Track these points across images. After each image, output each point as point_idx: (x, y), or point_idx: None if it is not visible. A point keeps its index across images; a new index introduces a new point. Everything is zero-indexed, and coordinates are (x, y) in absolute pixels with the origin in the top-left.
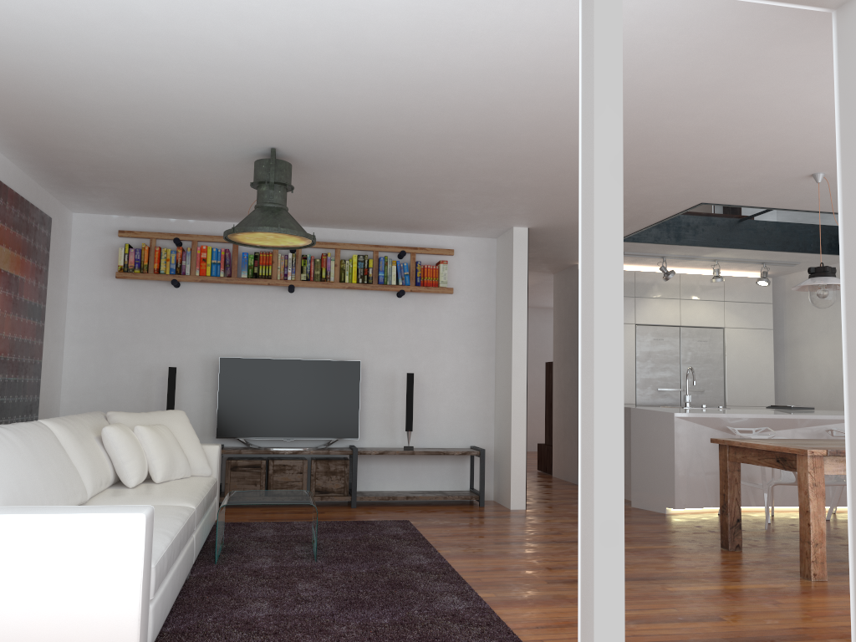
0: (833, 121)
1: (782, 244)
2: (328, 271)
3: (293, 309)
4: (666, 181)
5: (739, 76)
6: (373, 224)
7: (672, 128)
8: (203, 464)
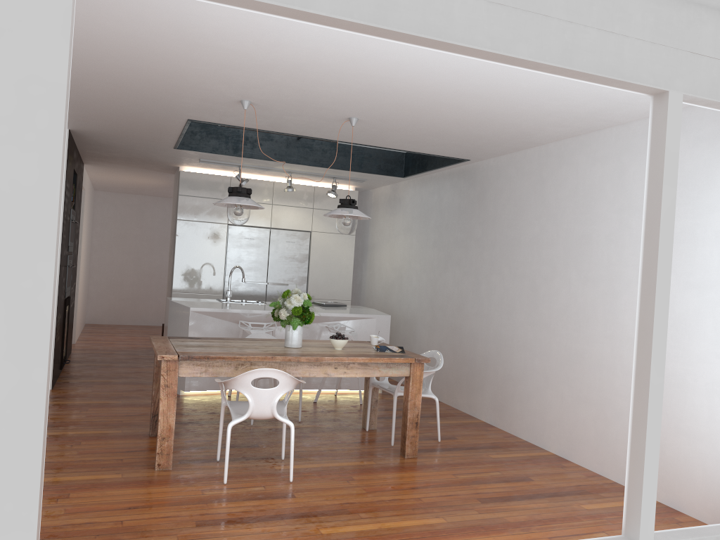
0: (169, 50)
1: (335, 162)
2: None
3: None
4: (118, 95)
5: None
6: None
7: None
8: None
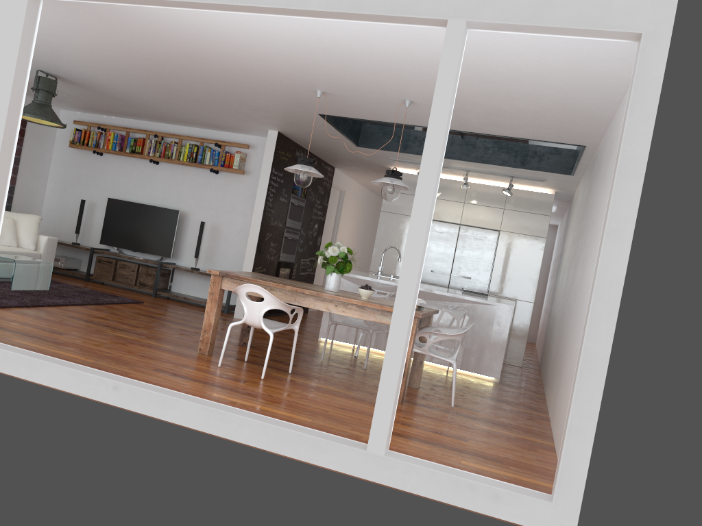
0: (218, 50)
1: (496, 159)
2: (171, 152)
3: (157, 175)
4: (254, 95)
5: (101, 23)
6: (196, 124)
7: (158, 56)
8: (29, 243)
